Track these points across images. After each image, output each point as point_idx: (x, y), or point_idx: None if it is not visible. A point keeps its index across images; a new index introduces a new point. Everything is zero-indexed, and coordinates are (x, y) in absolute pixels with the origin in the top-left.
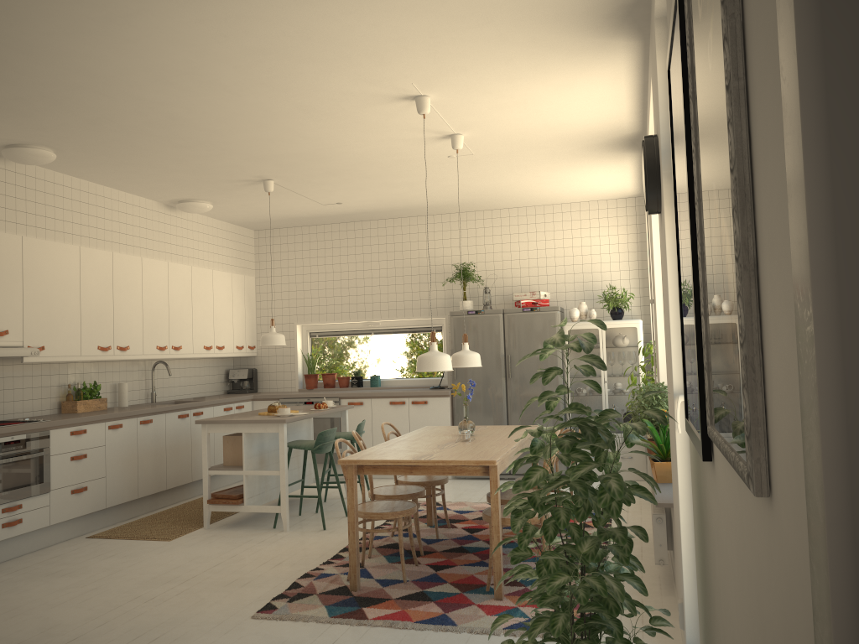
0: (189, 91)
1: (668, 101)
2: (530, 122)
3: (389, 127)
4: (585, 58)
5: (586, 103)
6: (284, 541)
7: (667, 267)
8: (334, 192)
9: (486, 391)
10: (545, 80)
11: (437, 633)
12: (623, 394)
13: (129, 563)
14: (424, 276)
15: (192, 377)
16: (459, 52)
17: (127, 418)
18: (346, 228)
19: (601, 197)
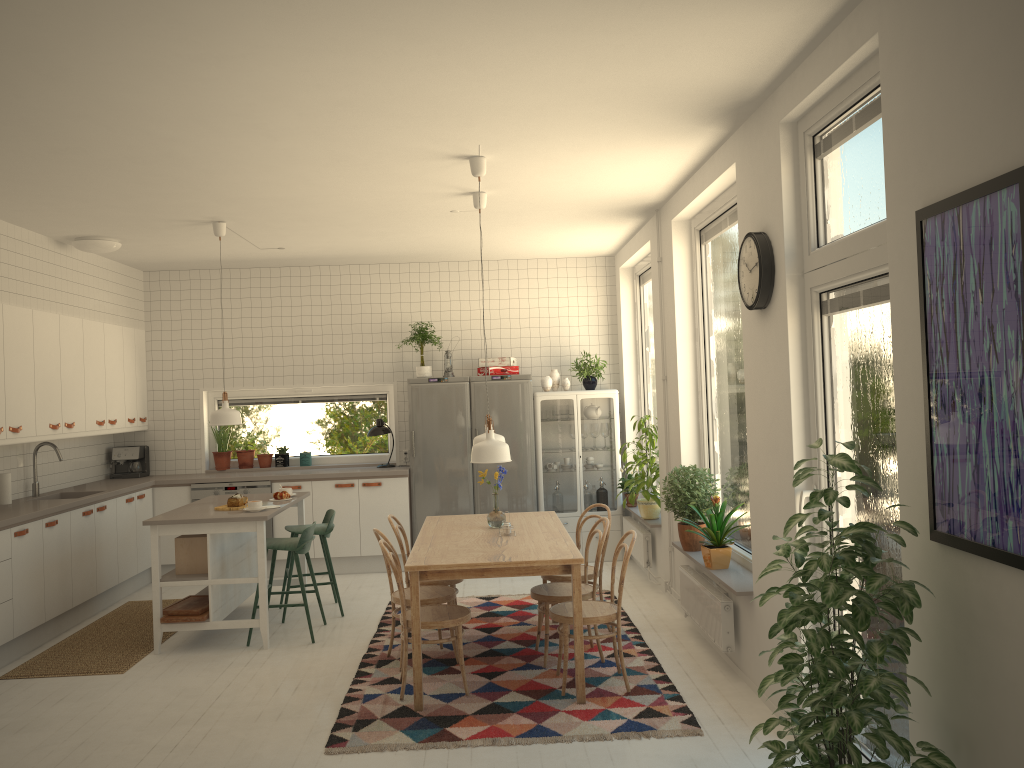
0: (218, 132)
1: (921, 248)
2: (565, 186)
3: (414, 181)
4: (667, 138)
5: (634, 175)
6: (276, 660)
7: (789, 368)
8: (286, 237)
9: (451, 469)
10: (613, 153)
11: (548, 745)
12: (599, 469)
13: (96, 706)
14: (368, 335)
15: (72, 460)
16: (553, 123)
17: (32, 520)
18: (270, 274)
19: (572, 255)
